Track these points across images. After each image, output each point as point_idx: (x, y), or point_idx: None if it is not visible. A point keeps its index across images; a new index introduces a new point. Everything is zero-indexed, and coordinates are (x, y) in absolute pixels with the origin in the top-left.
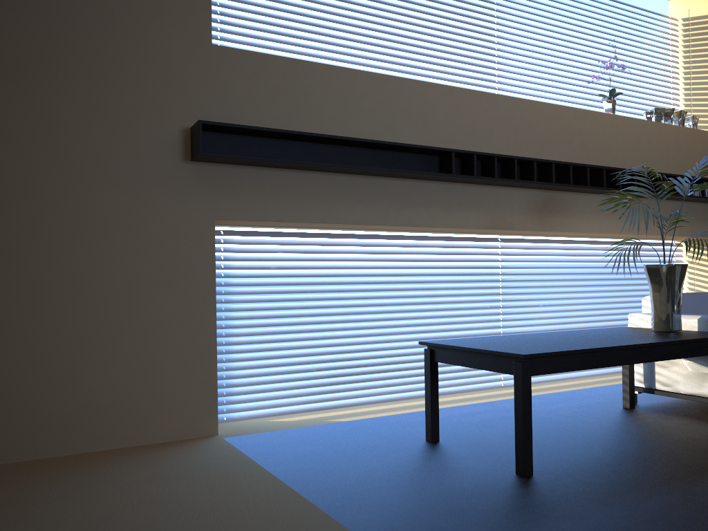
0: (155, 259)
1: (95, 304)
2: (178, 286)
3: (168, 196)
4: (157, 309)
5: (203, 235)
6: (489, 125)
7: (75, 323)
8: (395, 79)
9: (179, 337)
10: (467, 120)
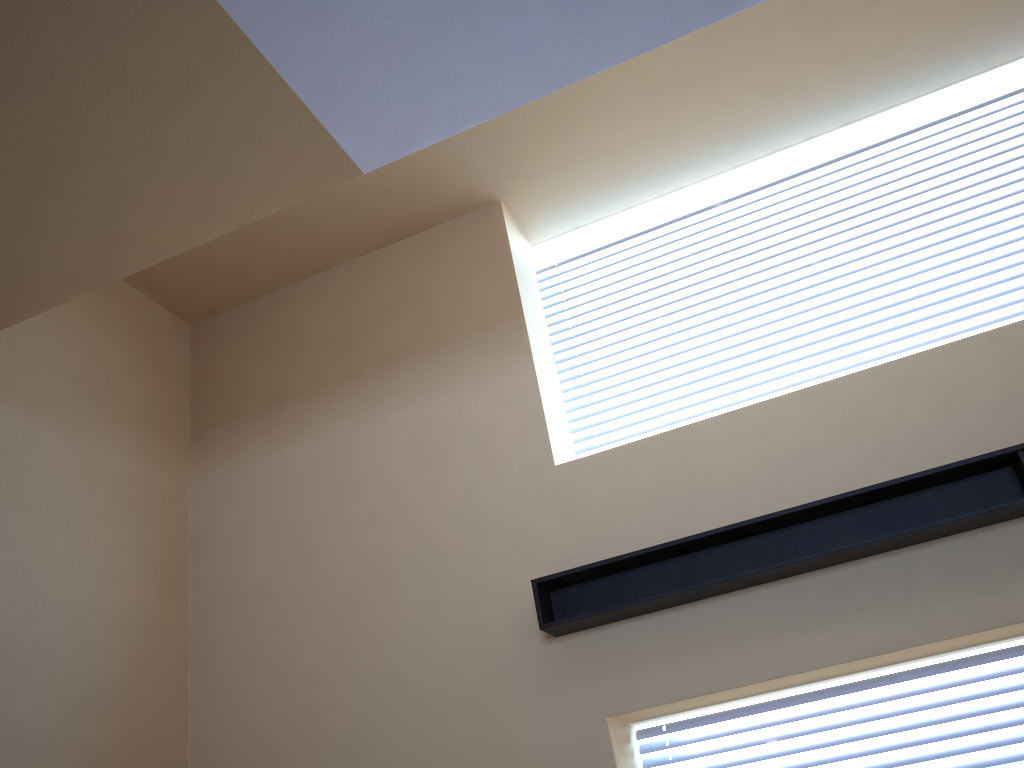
0: None
1: None
2: None
3: (534, 699)
4: None
5: (594, 747)
6: None
7: None
8: (862, 374)
9: None
10: None
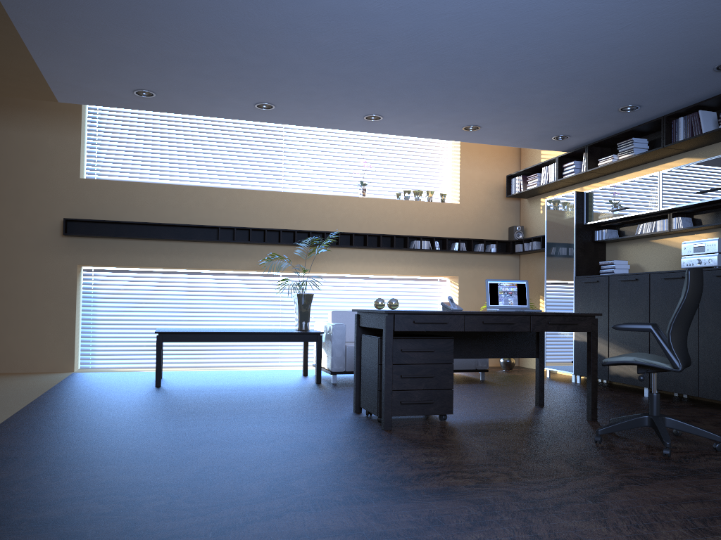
0: (45, 284)
1: (14, 304)
2: (56, 297)
3: (53, 253)
4: (44, 308)
5: (71, 272)
6: (258, 209)
7: (4, 313)
8: (191, 187)
9: (55, 322)
10: (241, 207)
